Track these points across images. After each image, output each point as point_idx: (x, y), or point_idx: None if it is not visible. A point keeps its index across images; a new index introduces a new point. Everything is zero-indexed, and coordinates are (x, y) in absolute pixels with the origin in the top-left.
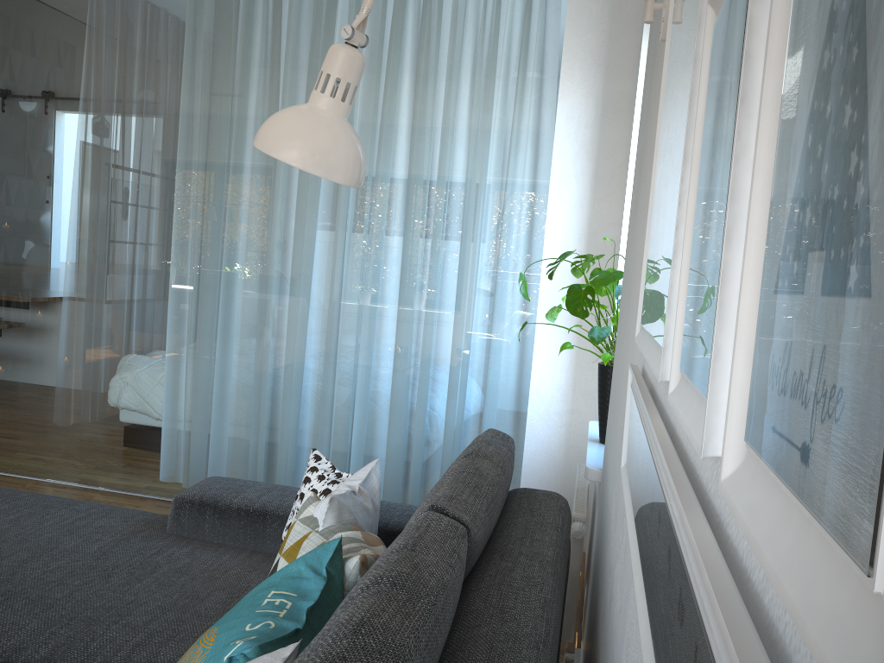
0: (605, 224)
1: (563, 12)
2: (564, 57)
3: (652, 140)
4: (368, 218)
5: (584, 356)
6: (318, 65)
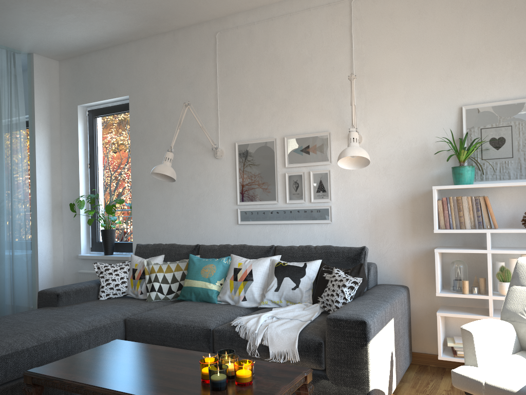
0: (57, 184)
1: (30, 102)
2: (36, 120)
3: (198, 171)
4: None
5: (56, 234)
6: None
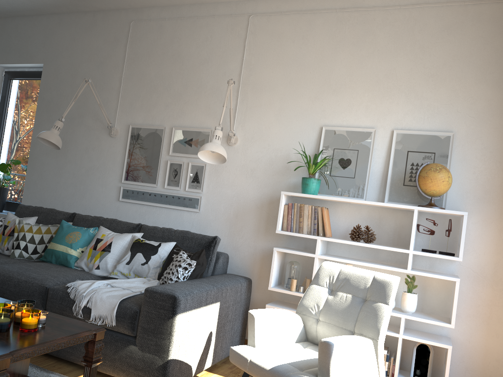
0: None
1: None
2: None
3: (93, 145)
4: None
5: None
6: None
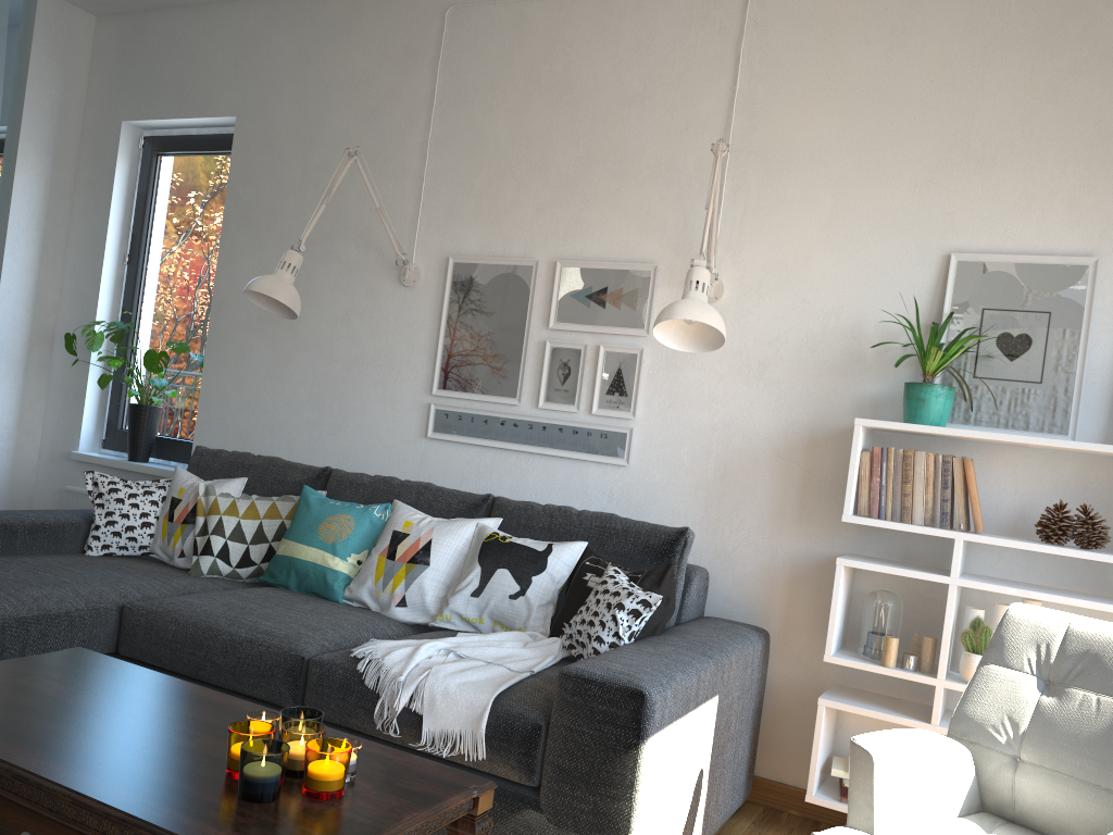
0: (49, 287)
1: (16, 94)
2: (22, 137)
3: (359, 307)
4: None
5: (29, 398)
6: None
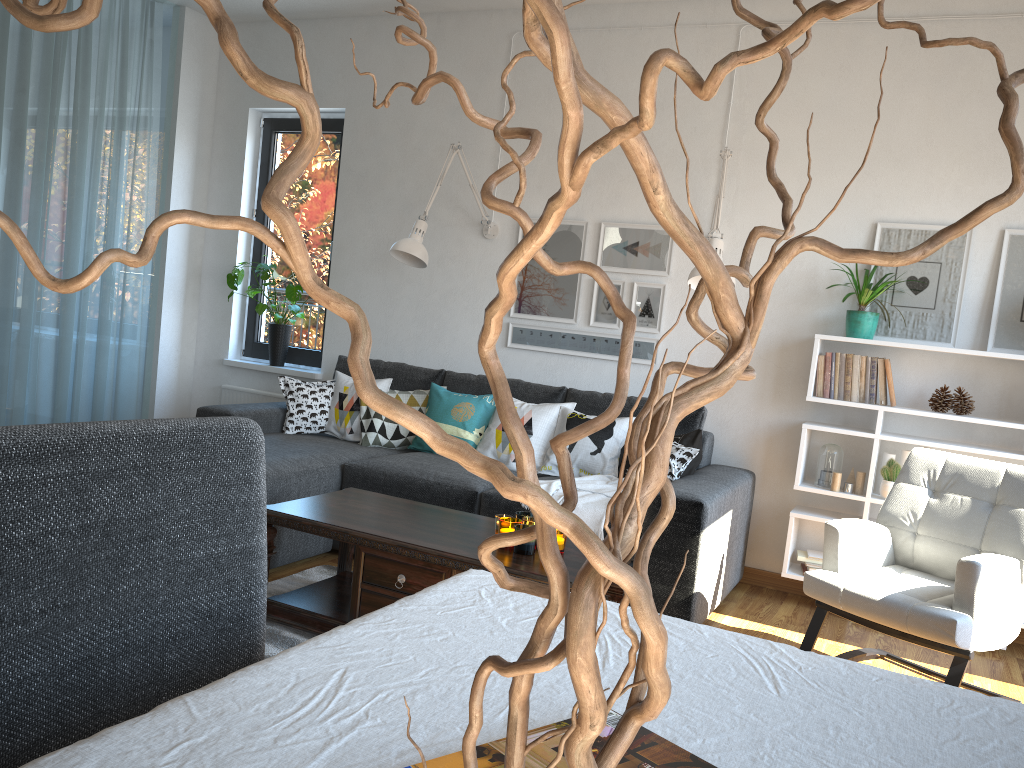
0: (197, 236)
1: (172, 90)
2: (178, 123)
3: (451, 253)
4: (50, 218)
5: (187, 320)
6: (9, 81)
